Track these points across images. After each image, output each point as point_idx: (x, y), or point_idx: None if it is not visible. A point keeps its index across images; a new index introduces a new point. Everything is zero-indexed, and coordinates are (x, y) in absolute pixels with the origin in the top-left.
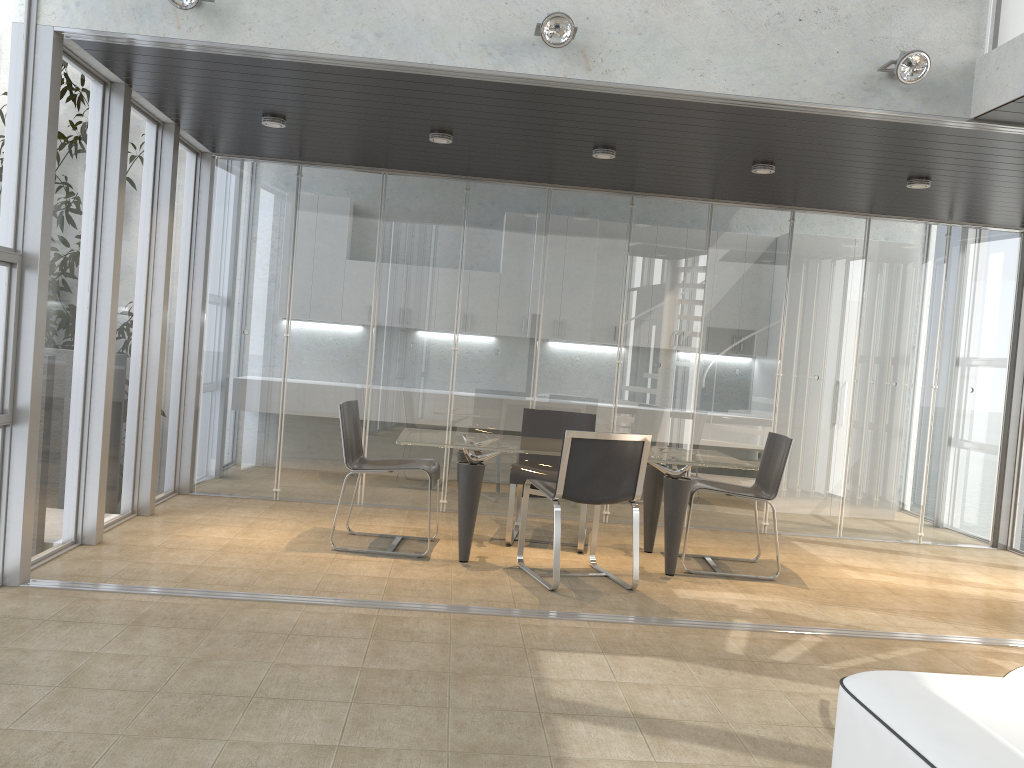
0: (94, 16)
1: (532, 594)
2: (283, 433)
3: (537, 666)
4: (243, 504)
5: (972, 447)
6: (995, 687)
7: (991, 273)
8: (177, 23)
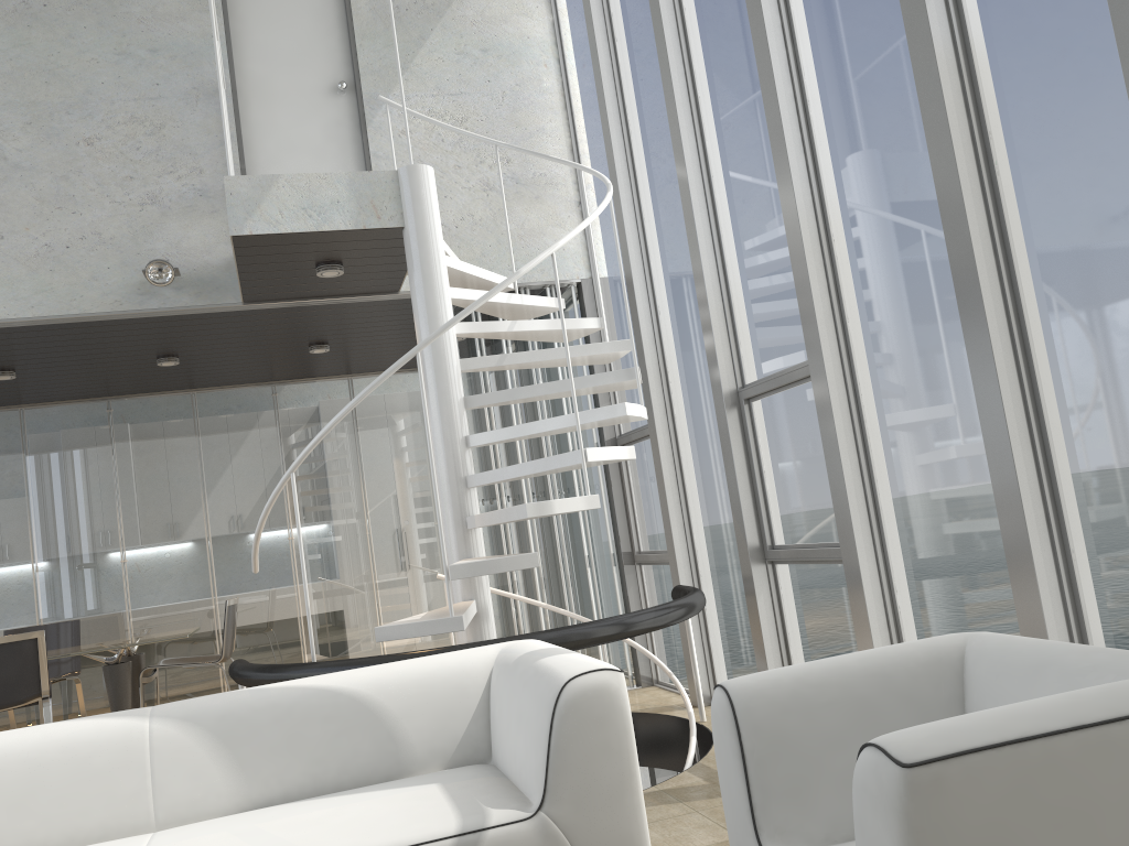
0: None
1: None
2: None
3: None
4: None
5: None
6: None
7: None
8: None
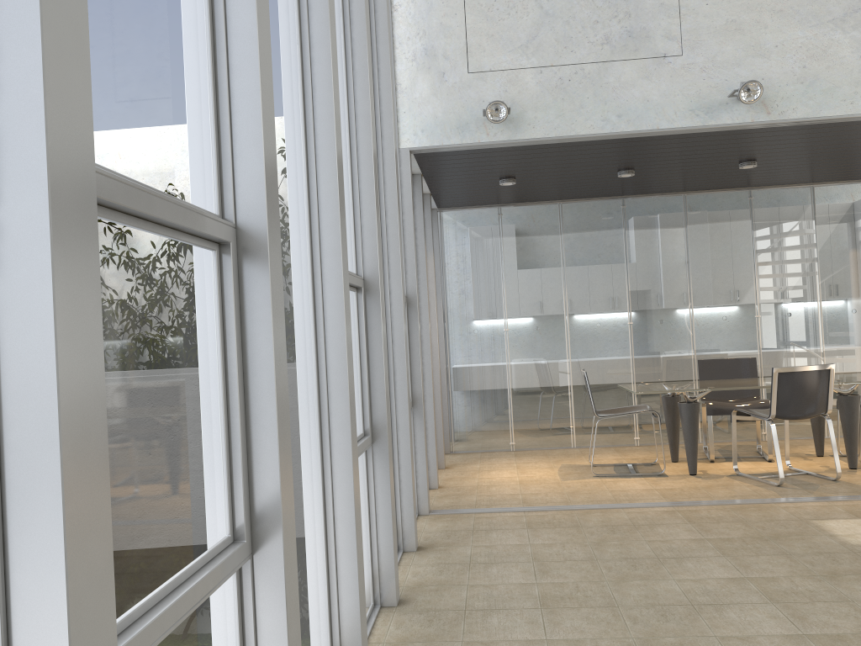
0: (433, 137)
1: (766, 489)
2: (512, 401)
3: (821, 529)
4: (494, 455)
5: None
6: None
7: None
8: (486, 132)
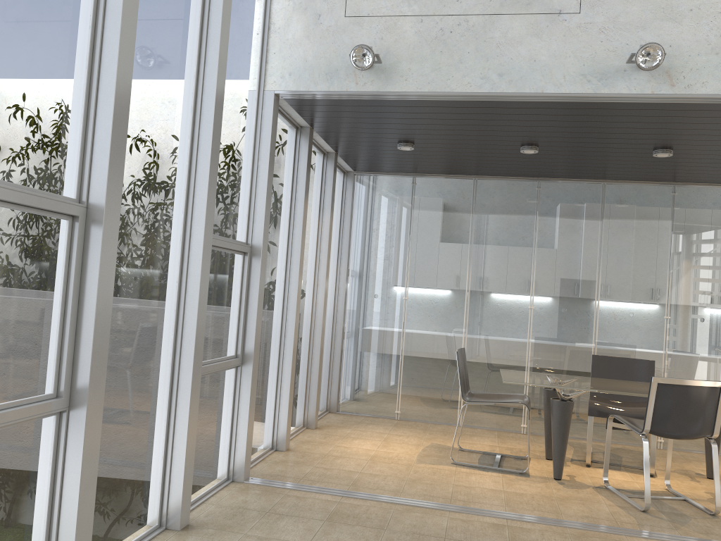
0: (300, 81)
1: (627, 513)
2: (402, 370)
3: None
4: (375, 422)
5: None
6: None
7: None
8: (355, 80)
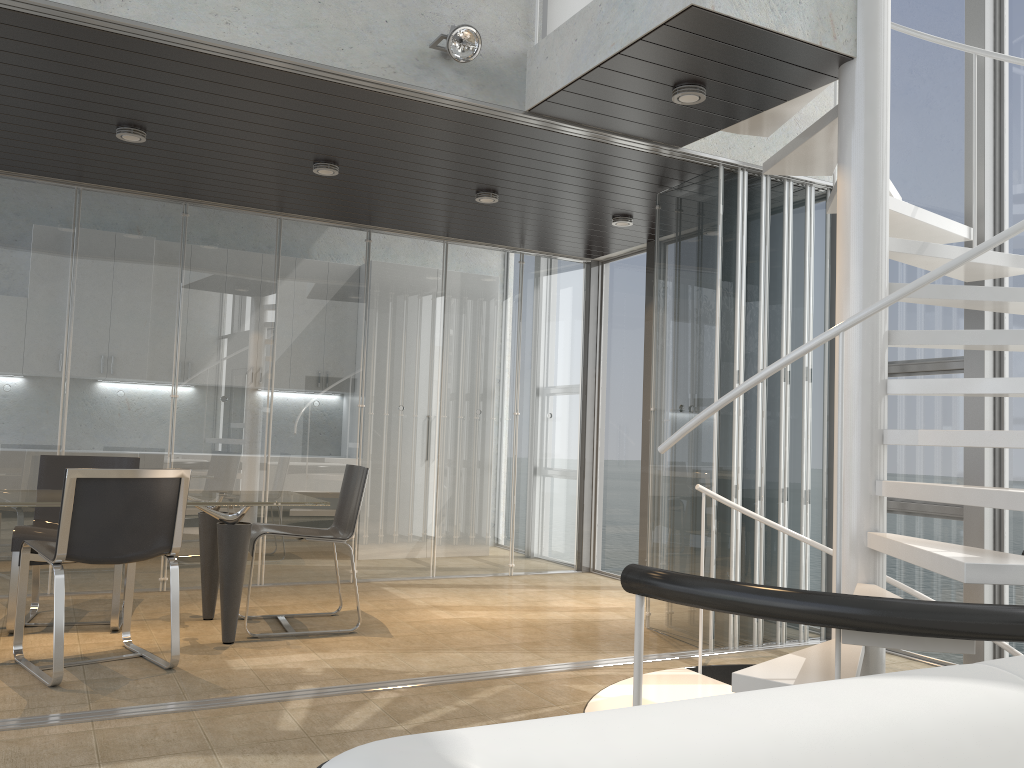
0: None
1: (20, 696)
2: None
3: None
4: None
5: (554, 472)
6: (548, 735)
7: (561, 301)
8: None
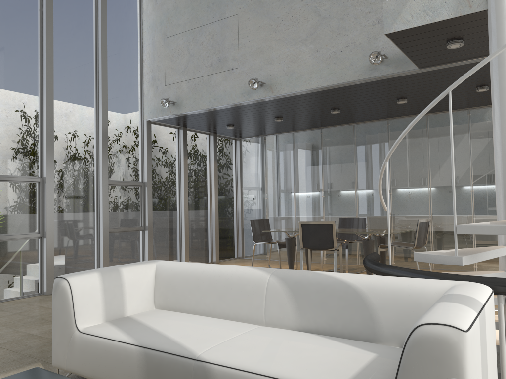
0: (153, 114)
1: None
2: None
3: None
4: (253, 261)
5: None
6: (169, 262)
7: None
8: (170, 111)
